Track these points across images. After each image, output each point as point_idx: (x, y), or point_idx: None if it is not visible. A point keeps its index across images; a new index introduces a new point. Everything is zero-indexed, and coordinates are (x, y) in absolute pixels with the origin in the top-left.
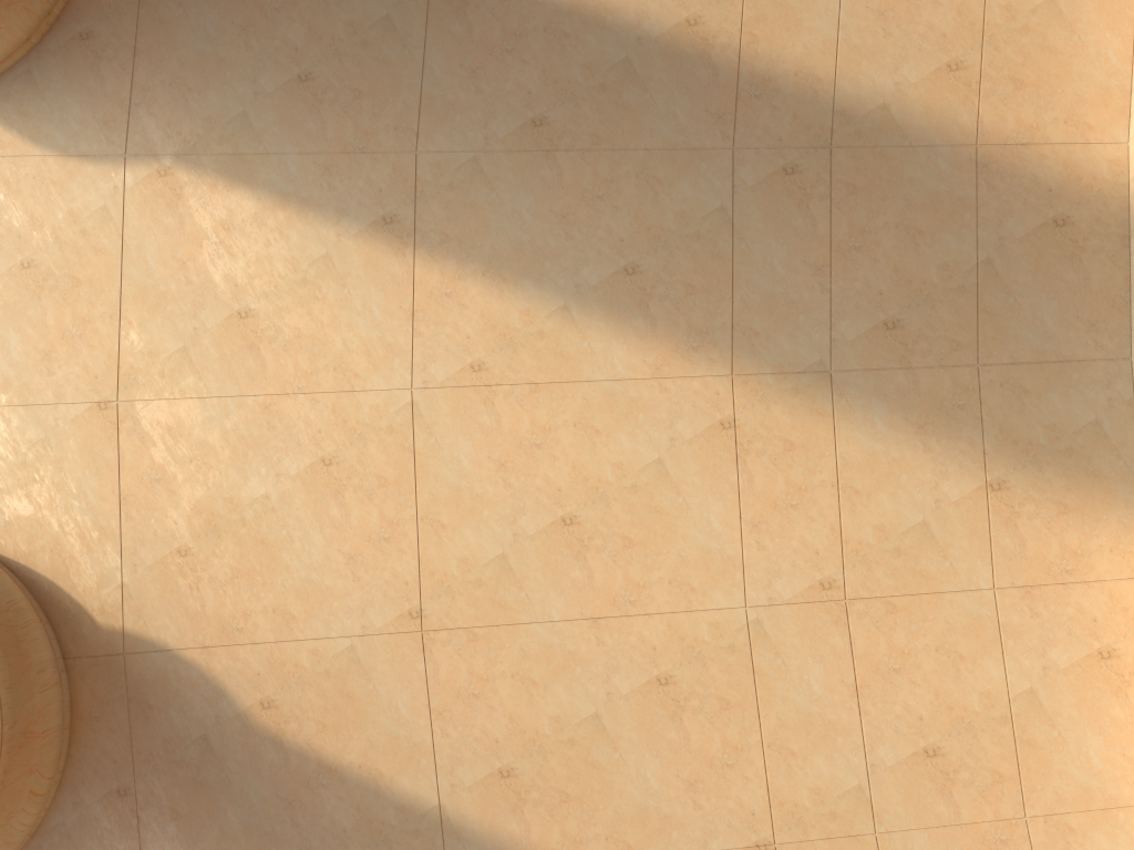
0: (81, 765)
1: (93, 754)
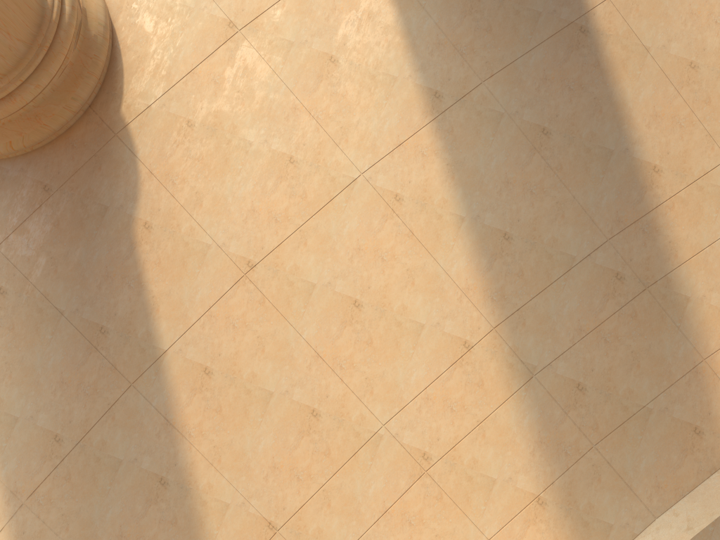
0: (43, 157)
1: (53, 159)
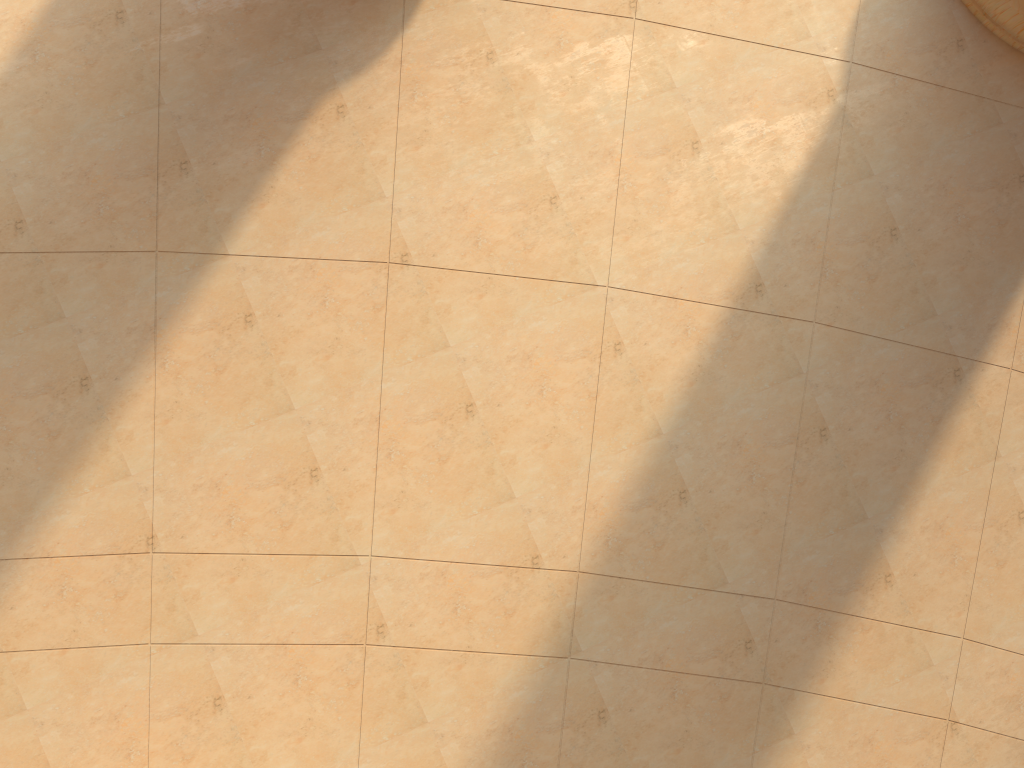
0: None
1: None
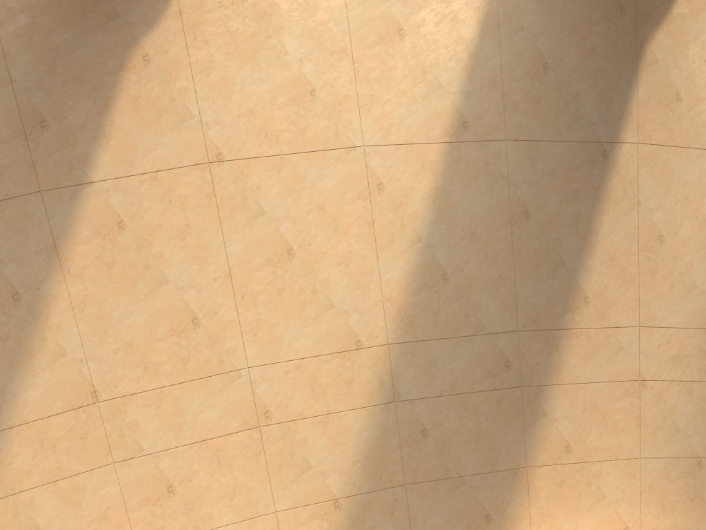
0: None
1: None
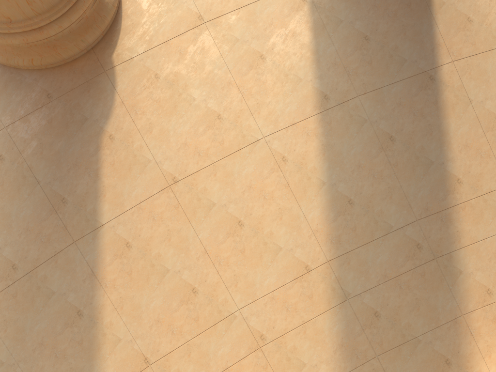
0: (52, 74)
1: (59, 77)
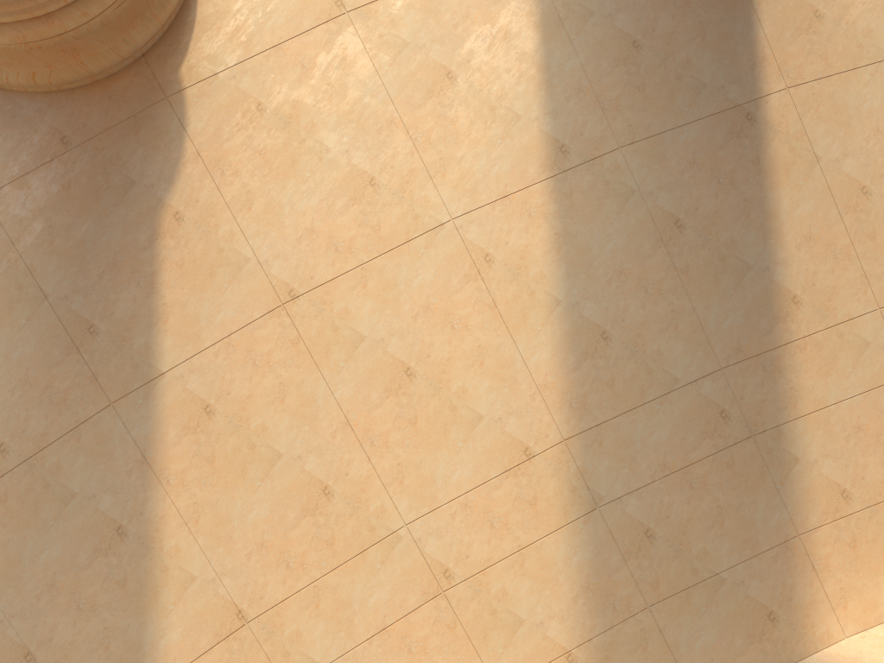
0: (70, 102)
1: (82, 107)
